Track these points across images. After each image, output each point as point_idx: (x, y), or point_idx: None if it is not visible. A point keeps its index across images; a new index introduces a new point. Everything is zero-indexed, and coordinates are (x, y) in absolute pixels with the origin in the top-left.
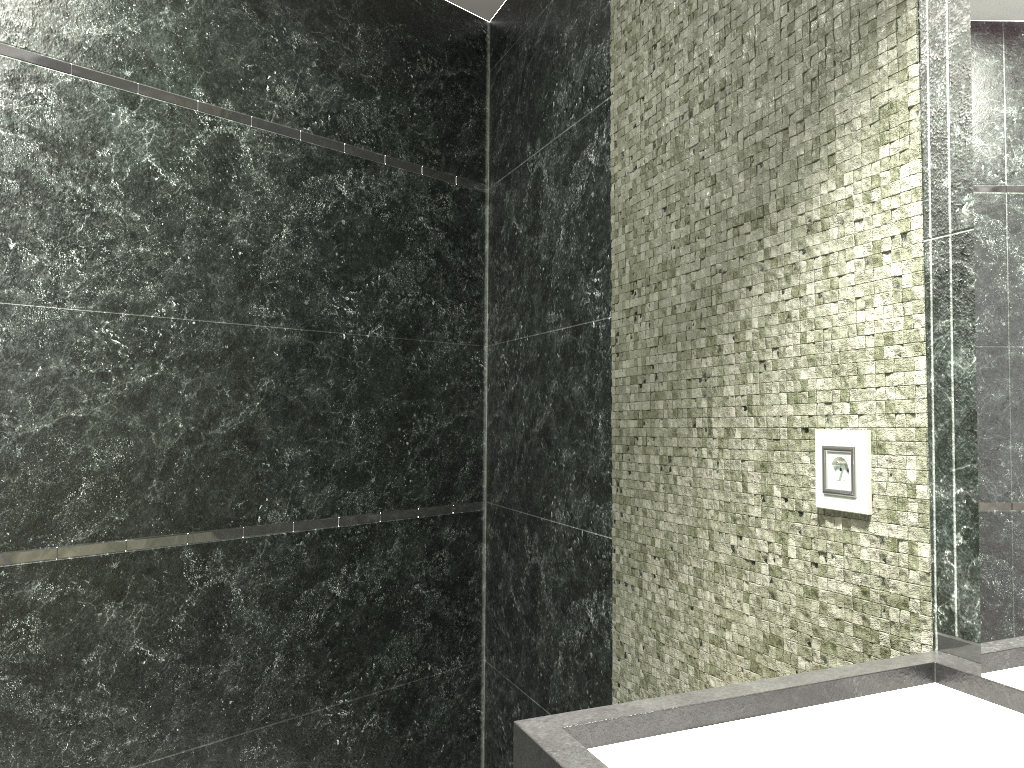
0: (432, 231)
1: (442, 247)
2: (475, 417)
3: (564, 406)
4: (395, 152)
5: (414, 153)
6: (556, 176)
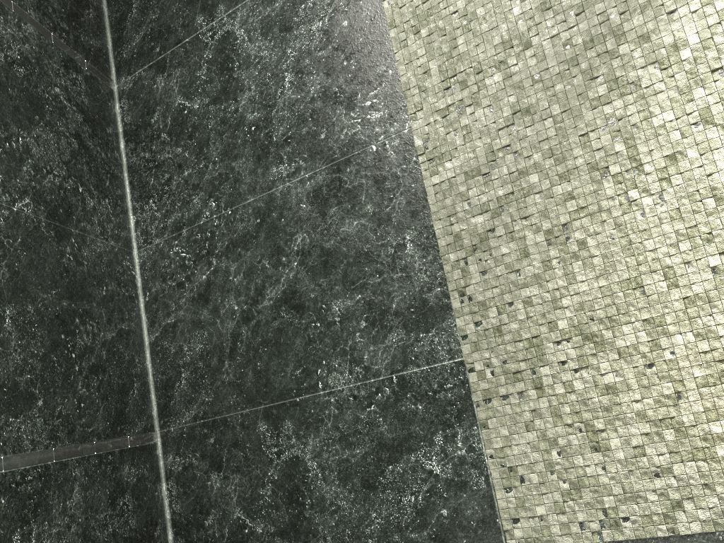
0: (70, 108)
1: (82, 130)
2: (135, 331)
3: (327, 254)
4: (23, 3)
5: (42, 15)
6: (265, 29)
